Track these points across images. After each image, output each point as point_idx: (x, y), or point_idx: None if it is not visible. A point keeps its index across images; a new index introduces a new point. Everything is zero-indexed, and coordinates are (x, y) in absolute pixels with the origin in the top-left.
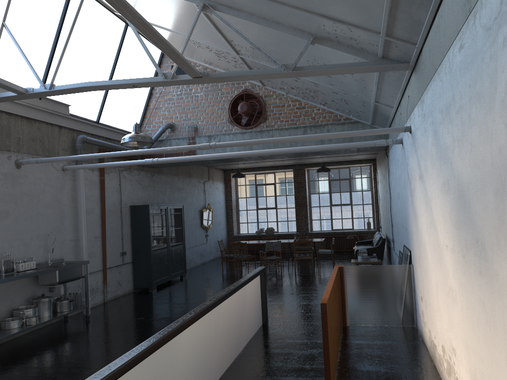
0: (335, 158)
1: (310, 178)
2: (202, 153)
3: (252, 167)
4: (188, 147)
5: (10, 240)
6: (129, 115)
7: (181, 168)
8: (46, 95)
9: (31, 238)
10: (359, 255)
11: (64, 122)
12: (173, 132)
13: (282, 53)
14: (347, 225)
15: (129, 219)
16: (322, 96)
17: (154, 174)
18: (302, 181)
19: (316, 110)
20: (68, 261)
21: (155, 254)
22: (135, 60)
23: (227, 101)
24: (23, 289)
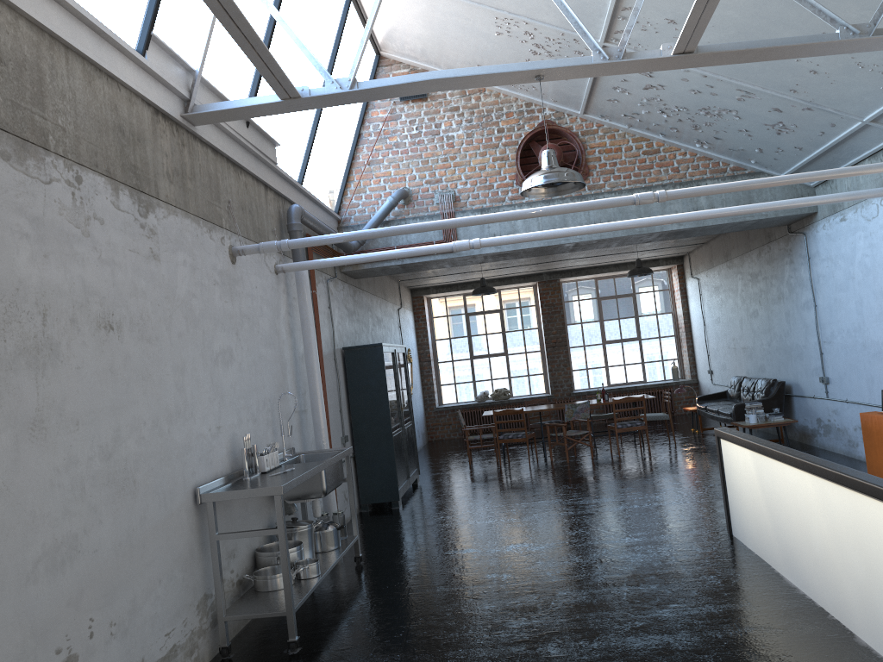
0: (626, 255)
1: (563, 297)
2: None
3: (464, 283)
4: (610, 201)
5: (238, 410)
6: (331, 173)
7: (377, 282)
8: (336, 102)
9: (258, 407)
10: (750, 412)
11: (269, 179)
12: (407, 207)
13: (744, 26)
14: (635, 376)
15: (343, 375)
16: (726, 123)
17: (355, 290)
18: (556, 303)
19: (679, 154)
20: (305, 452)
21: (394, 437)
22: (349, 66)
23: (510, 144)
24: (259, 510)
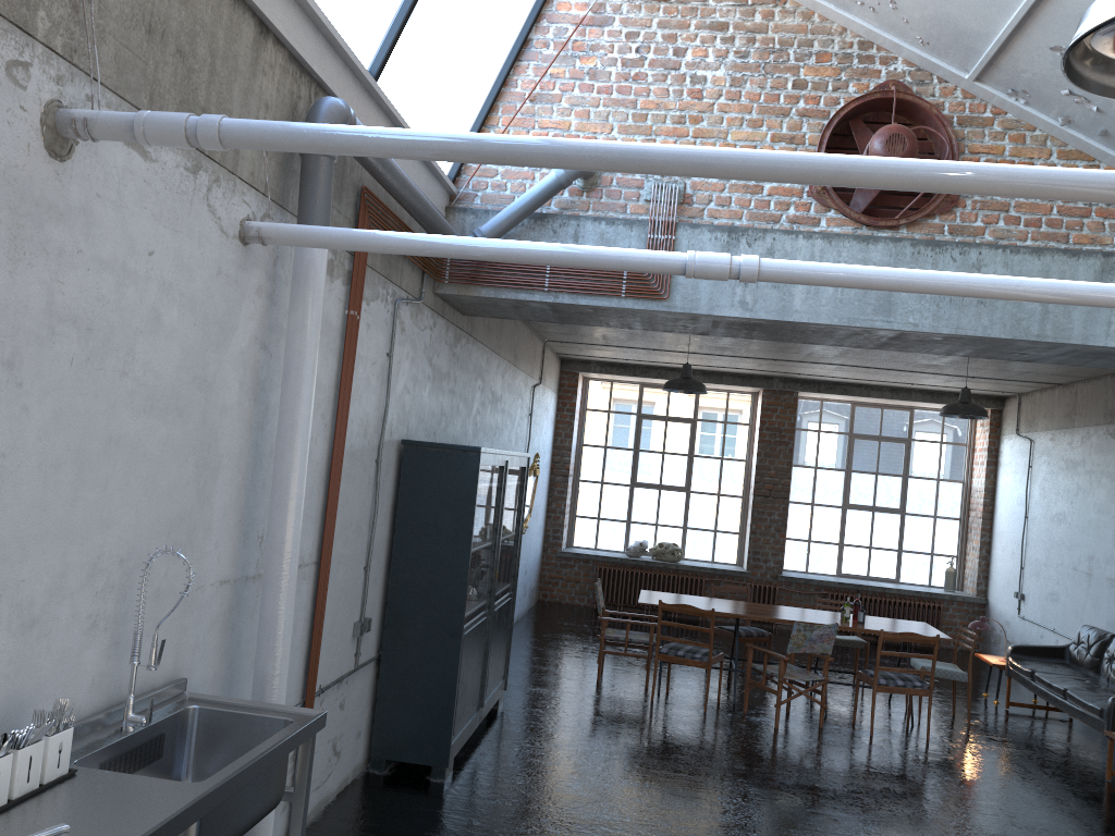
0: (921, 377)
1: (796, 421)
2: (695, 288)
3: (647, 366)
4: None
5: None
6: (454, 94)
7: (506, 332)
8: None
9: (59, 583)
10: None
11: (279, 13)
12: (588, 196)
13: None
14: (883, 569)
15: (391, 493)
16: None
17: (460, 336)
18: (785, 428)
19: None
20: (209, 699)
21: (466, 635)
22: None
23: (813, 114)
24: None
